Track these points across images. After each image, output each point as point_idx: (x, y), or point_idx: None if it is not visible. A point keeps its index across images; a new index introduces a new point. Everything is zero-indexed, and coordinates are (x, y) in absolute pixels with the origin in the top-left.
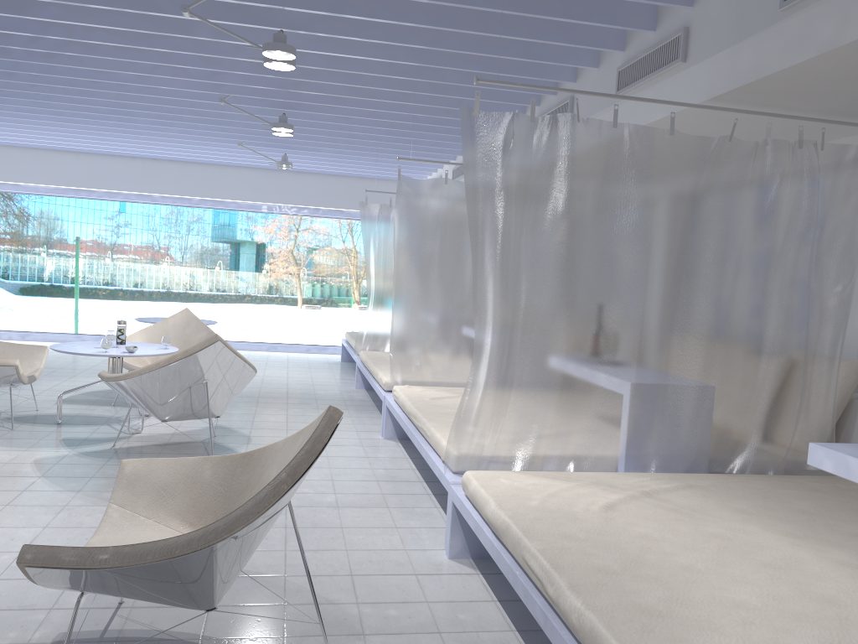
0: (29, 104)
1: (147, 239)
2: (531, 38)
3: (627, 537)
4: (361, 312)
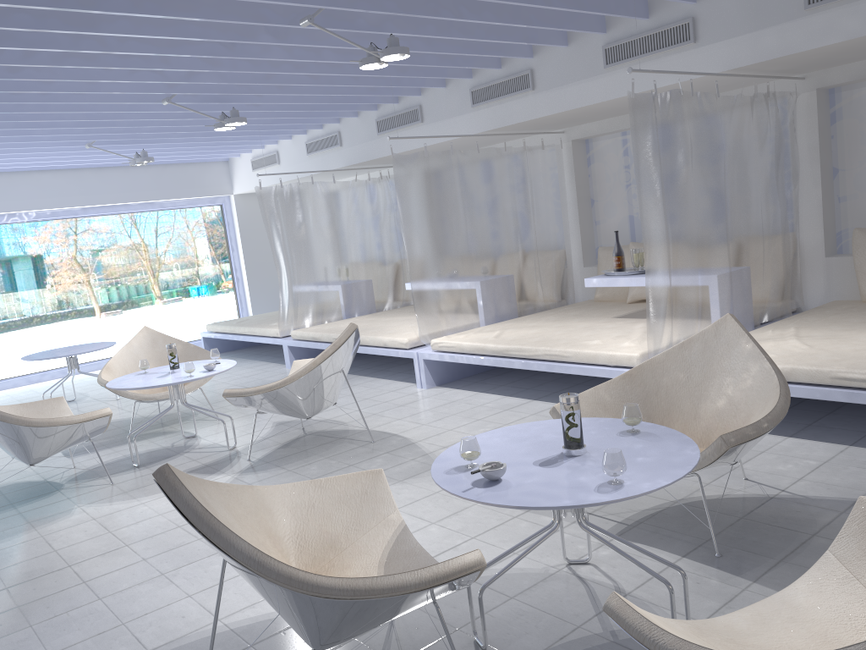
0: None
1: None
2: (556, 28)
3: (852, 352)
4: (166, 307)
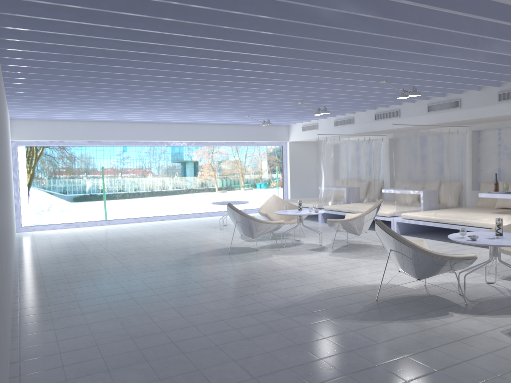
0: (183, 105)
1: (139, 164)
2: (478, 85)
3: None
4: (245, 191)
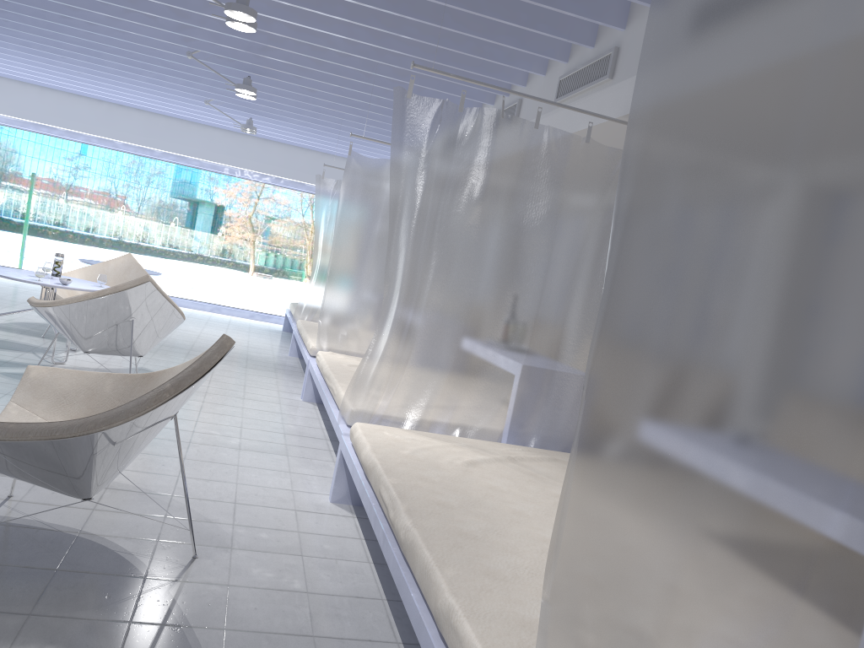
0: None
1: (105, 185)
2: (482, 37)
3: (477, 486)
4: None
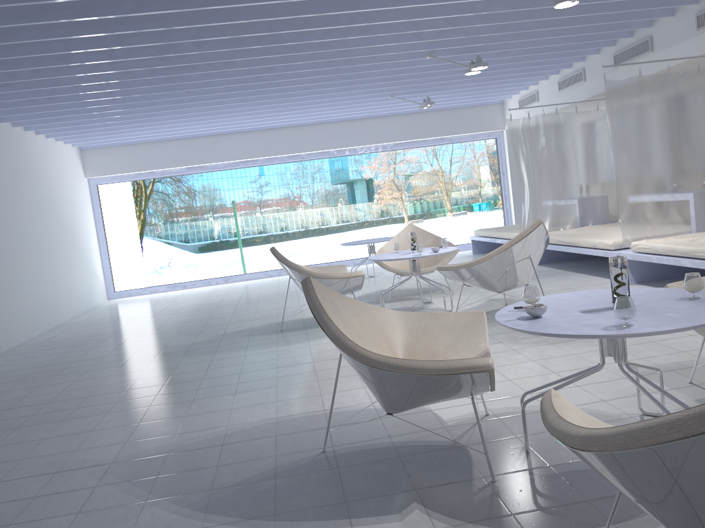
0: (255, 93)
1: (284, 192)
2: None
3: None
4: (454, 218)
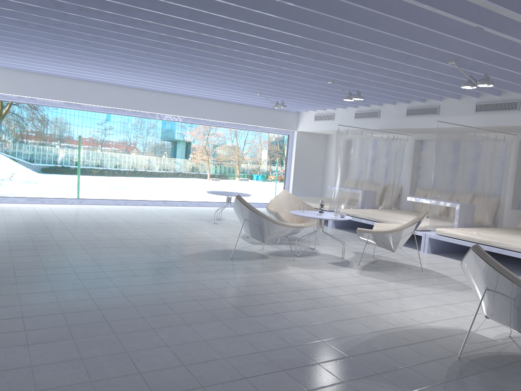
0: (188, 68)
1: (123, 138)
2: None
3: None
4: (240, 182)
